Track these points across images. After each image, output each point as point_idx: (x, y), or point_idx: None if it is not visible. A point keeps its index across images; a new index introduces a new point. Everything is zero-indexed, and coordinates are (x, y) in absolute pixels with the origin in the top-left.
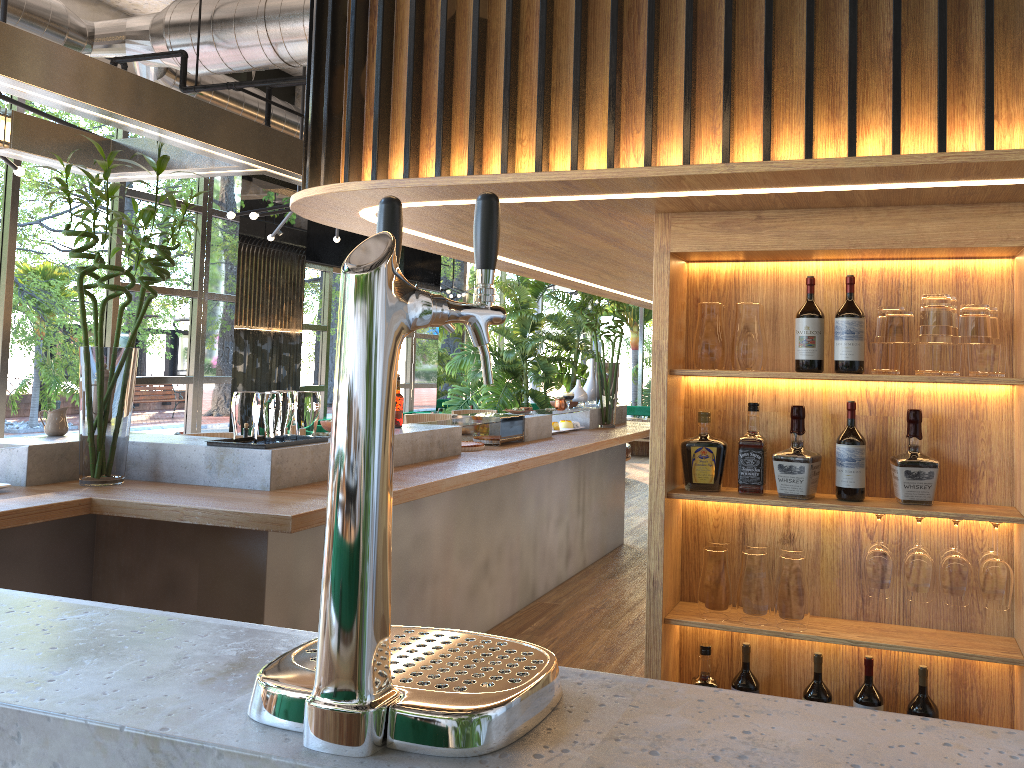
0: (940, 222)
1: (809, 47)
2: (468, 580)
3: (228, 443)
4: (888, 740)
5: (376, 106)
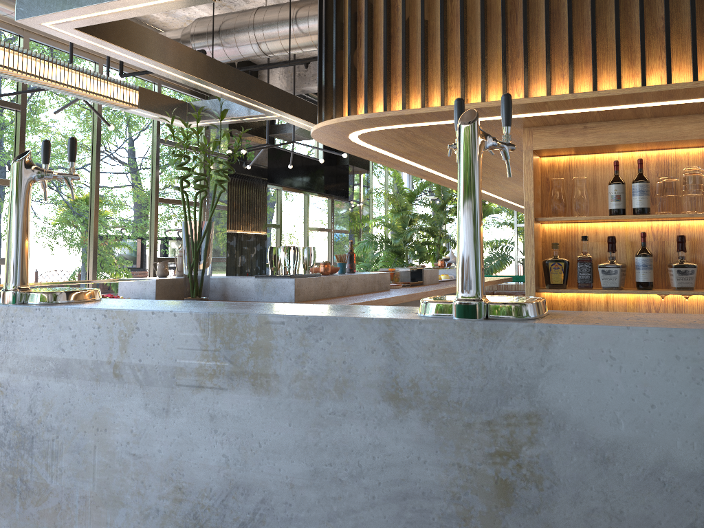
0: (693, 124)
1: (617, 27)
2: None
3: (268, 276)
4: (698, 317)
5: (365, 72)
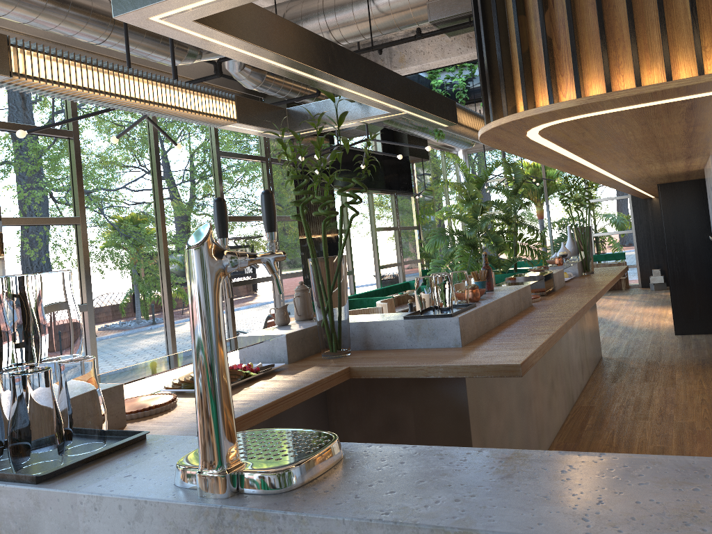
0: None
1: None
2: (546, 396)
3: (421, 316)
4: None
5: (572, 40)
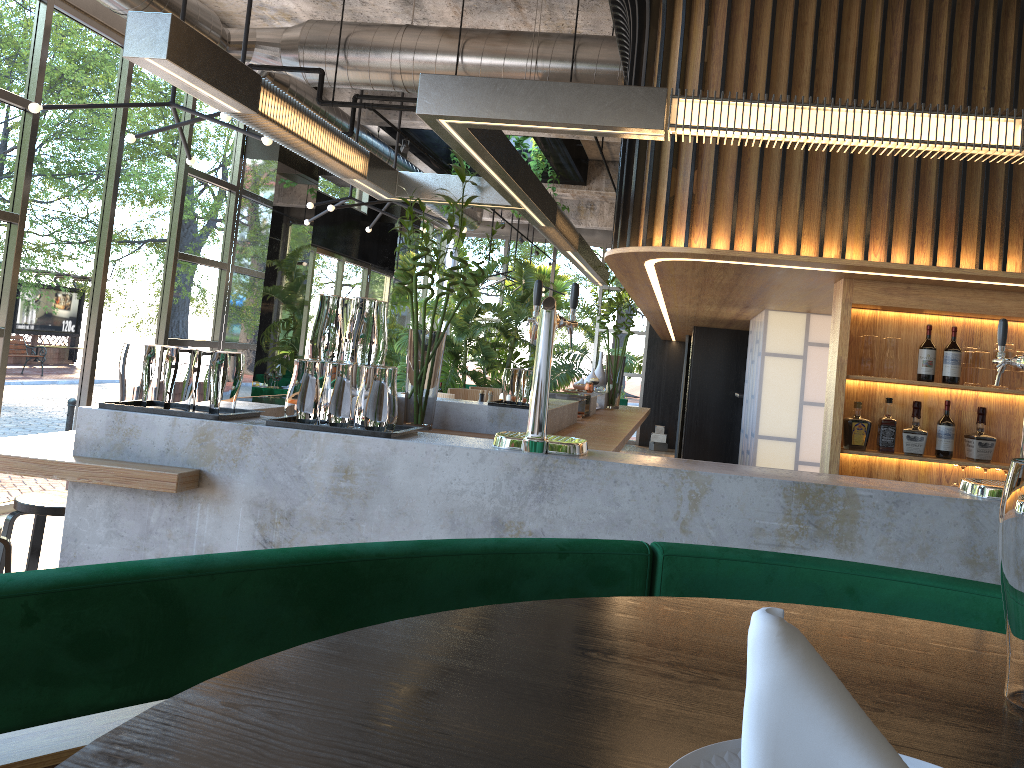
0: (1013, 302)
1: (984, 208)
2: None
3: (506, 404)
4: None
5: (712, 202)
